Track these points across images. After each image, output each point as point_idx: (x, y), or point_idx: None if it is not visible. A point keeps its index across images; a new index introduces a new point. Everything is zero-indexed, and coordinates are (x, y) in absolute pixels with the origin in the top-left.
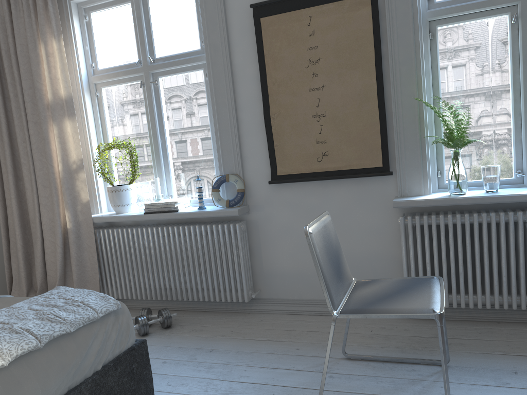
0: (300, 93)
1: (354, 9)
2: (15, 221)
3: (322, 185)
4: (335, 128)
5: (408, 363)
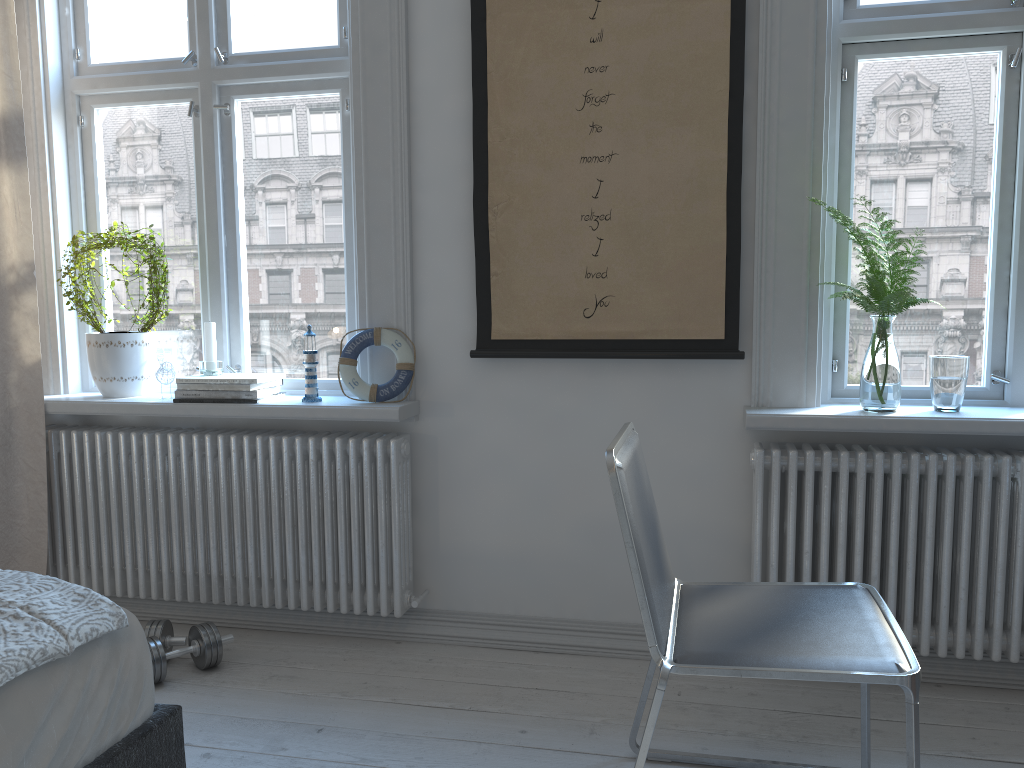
0: (560, 164)
1: None
2: None
3: (588, 370)
4: (629, 248)
5: None
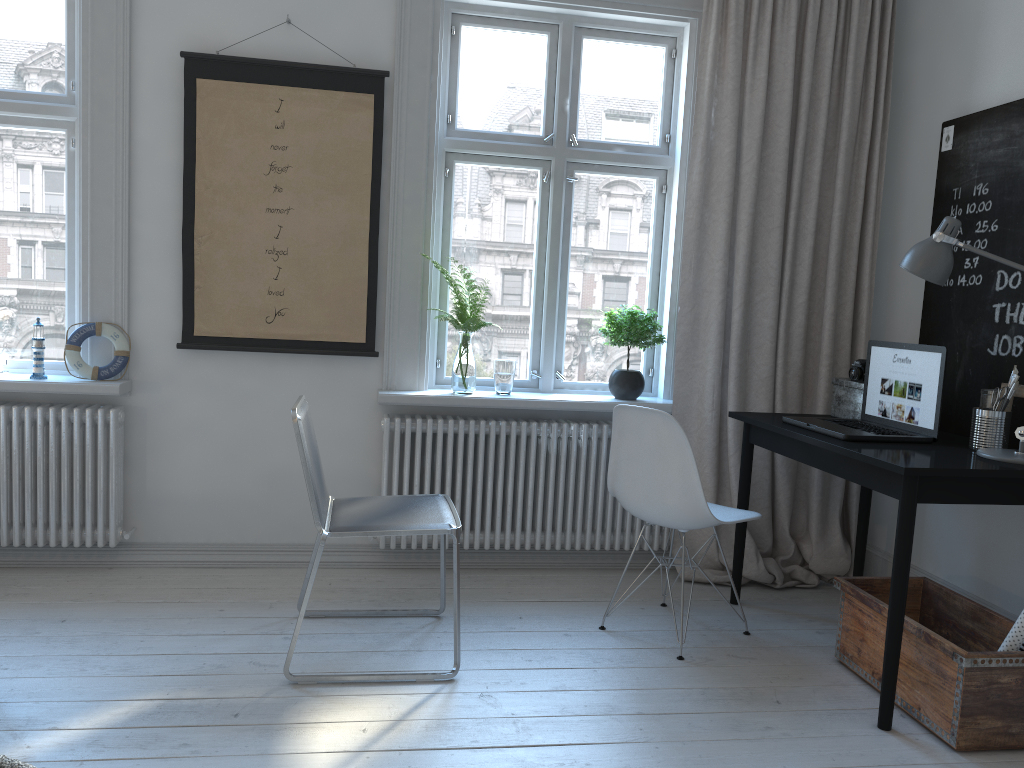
0: (251, 211)
1: (349, 107)
2: None
3: (268, 361)
4: (300, 276)
5: (391, 616)
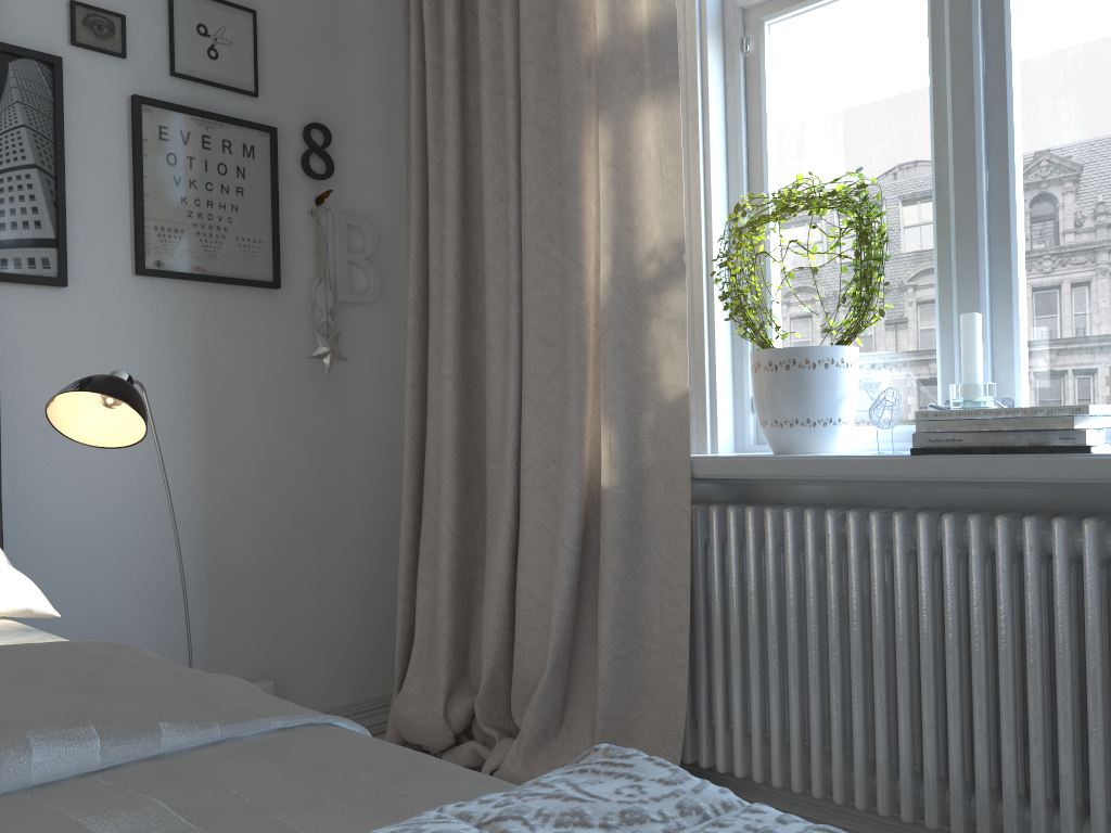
0: None
1: None
2: (443, 450)
3: None
4: None
5: None
